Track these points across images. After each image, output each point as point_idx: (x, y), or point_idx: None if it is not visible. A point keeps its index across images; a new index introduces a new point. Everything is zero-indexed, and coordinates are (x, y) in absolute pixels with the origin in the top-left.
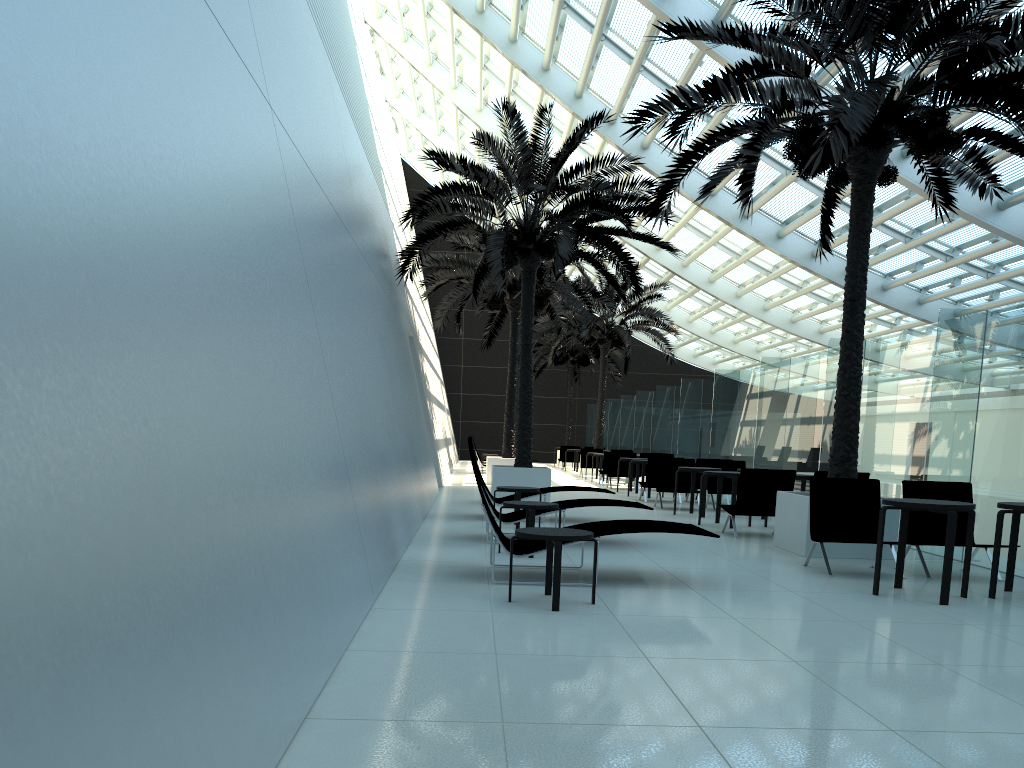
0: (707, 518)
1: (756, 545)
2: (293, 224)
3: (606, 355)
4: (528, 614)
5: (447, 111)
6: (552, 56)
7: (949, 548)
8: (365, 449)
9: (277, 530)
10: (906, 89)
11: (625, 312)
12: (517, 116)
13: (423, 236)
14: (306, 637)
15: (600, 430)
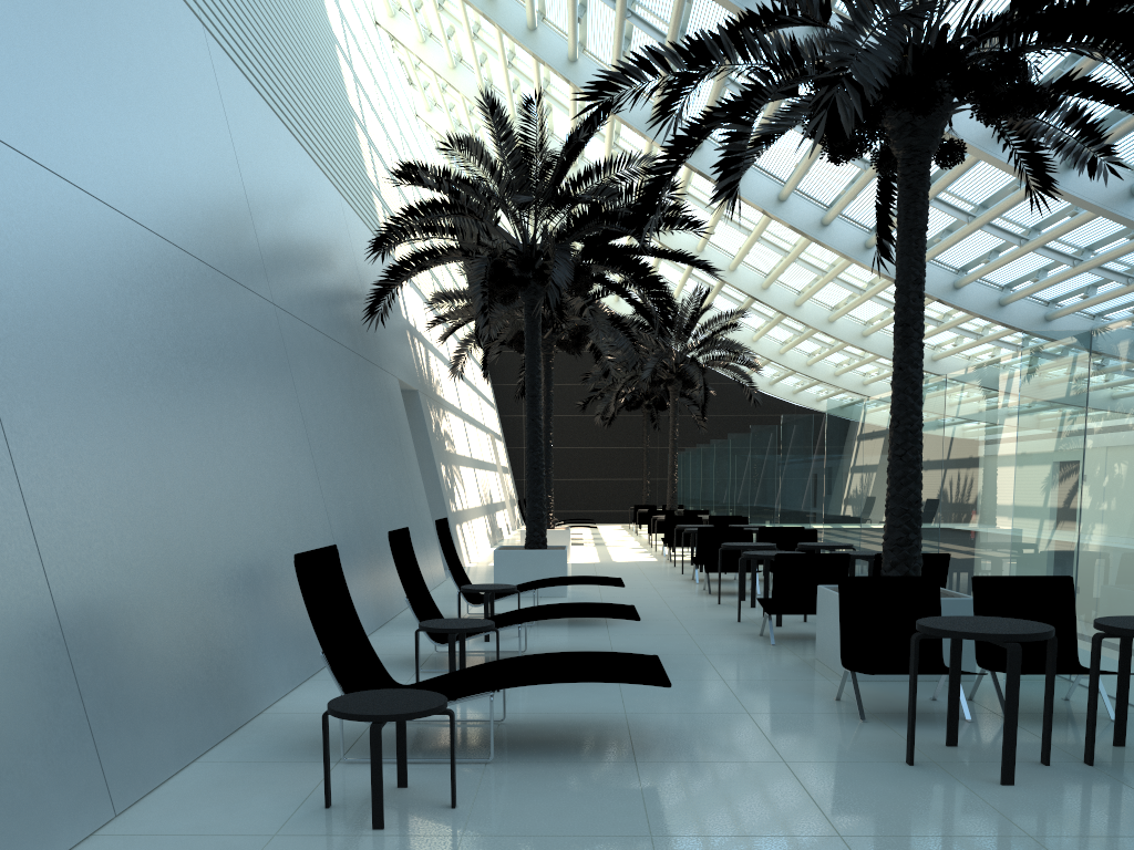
0: (758, 609)
1: (792, 659)
2: None
3: (677, 398)
4: (327, 840)
5: (482, 122)
6: (577, 43)
7: (1011, 700)
8: (166, 573)
9: None
10: (963, 28)
11: (696, 346)
12: (497, 111)
13: (396, 268)
14: None
15: (673, 487)
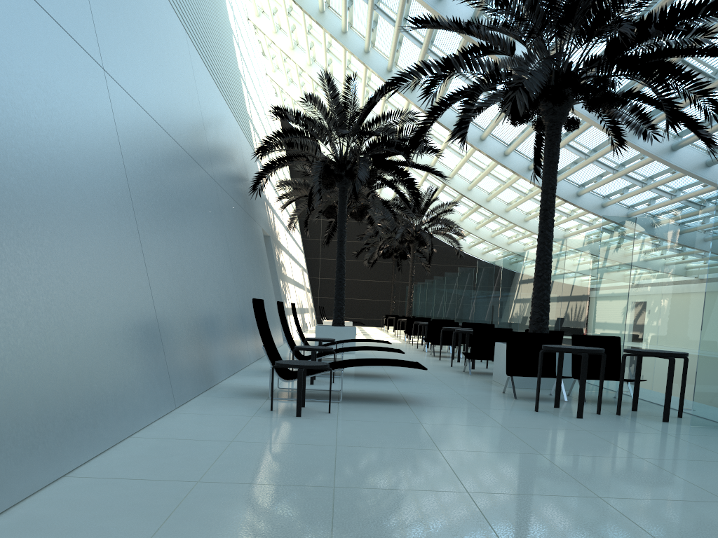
0: (461, 363)
1: (480, 380)
2: (118, 149)
3: (415, 251)
4: (277, 418)
5: (307, 81)
6: (370, 42)
7: (583, 379)
8: (185, 306)
9: (52, 349)
10: (580, 63)
11: (428, 221)
12: (331, 82)
13: (268, 165)
14: (76, 423)
15: (410, 304)
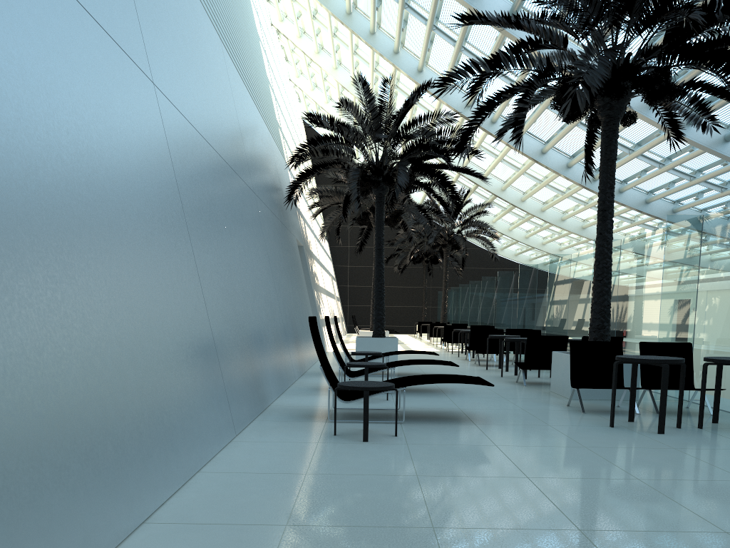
0: (510, 372)
1: (537, 391)
2: (170, 166)
3: (448, 256)
4: (344, 444)
5: (332, 85)
6: (400, 43)
7: (664, 391)
8: (237, 326)
9: (125, 386)
10: (638, 54)
11: (461, 224)
12: (367, 86)
13: (303, 174)
14: (151, 463)
15: (444, 310)
